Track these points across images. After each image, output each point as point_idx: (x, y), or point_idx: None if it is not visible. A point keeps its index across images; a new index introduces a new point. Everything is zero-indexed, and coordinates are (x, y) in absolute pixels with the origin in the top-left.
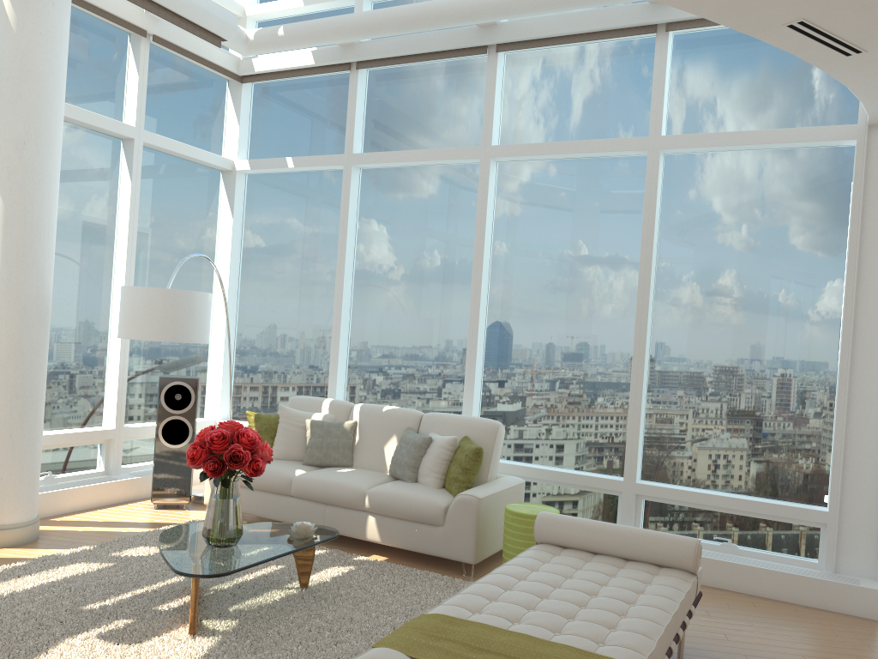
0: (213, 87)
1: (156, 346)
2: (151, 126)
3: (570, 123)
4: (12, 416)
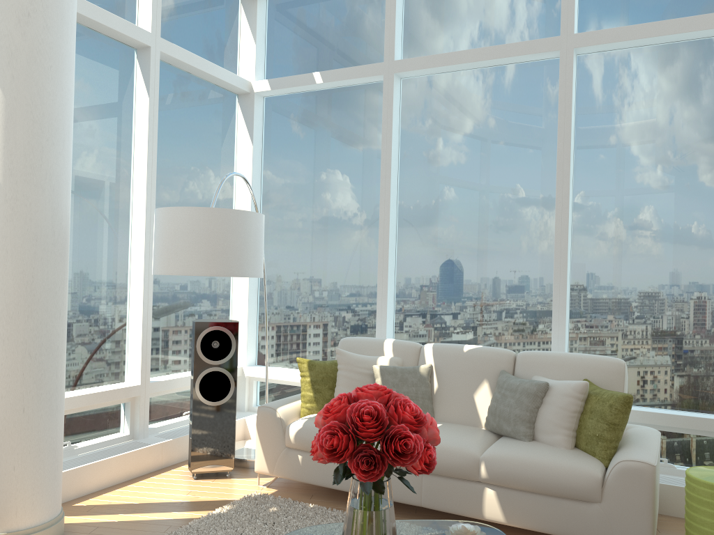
0: (226, 2)
1: (178, 287)
2: (166, 37)
3: (673, 1)
4: (25, 383)
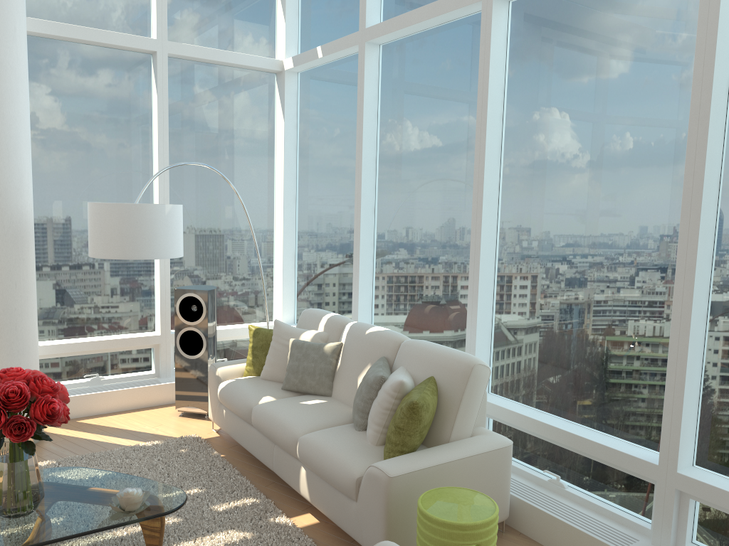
0: None
1: (209, 254)
2: (184, 37)
3: None
4: None
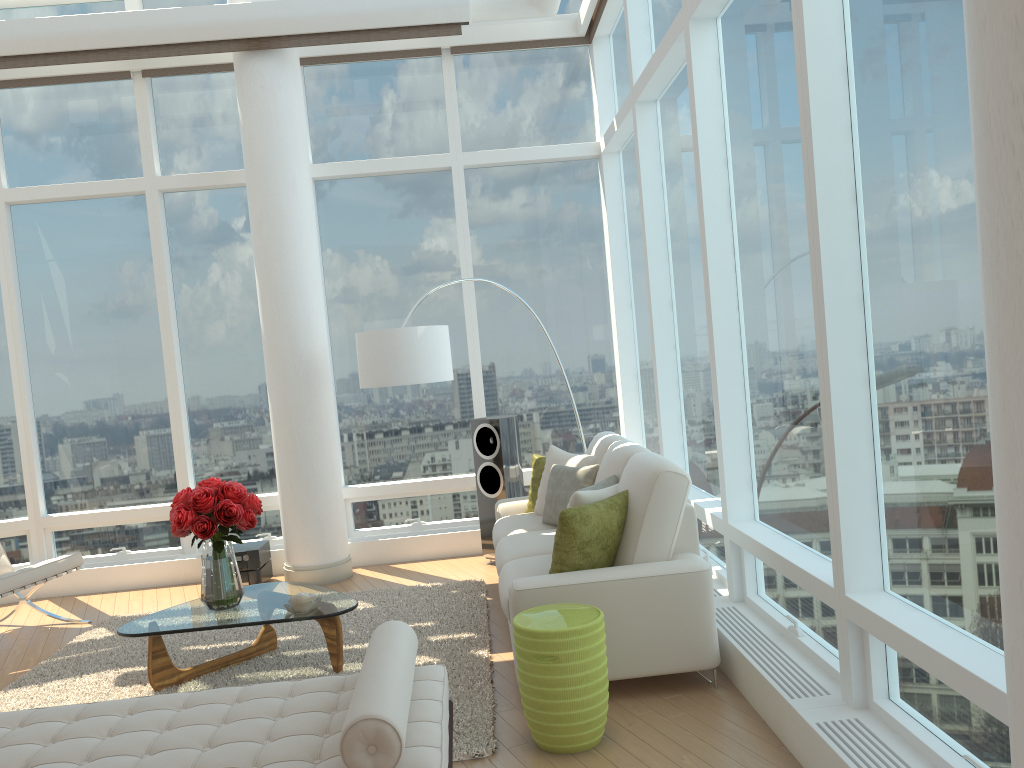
0: (565, 65)
1: (533, 382)
2: (484, 143)
3: None
4: (289, 469)
